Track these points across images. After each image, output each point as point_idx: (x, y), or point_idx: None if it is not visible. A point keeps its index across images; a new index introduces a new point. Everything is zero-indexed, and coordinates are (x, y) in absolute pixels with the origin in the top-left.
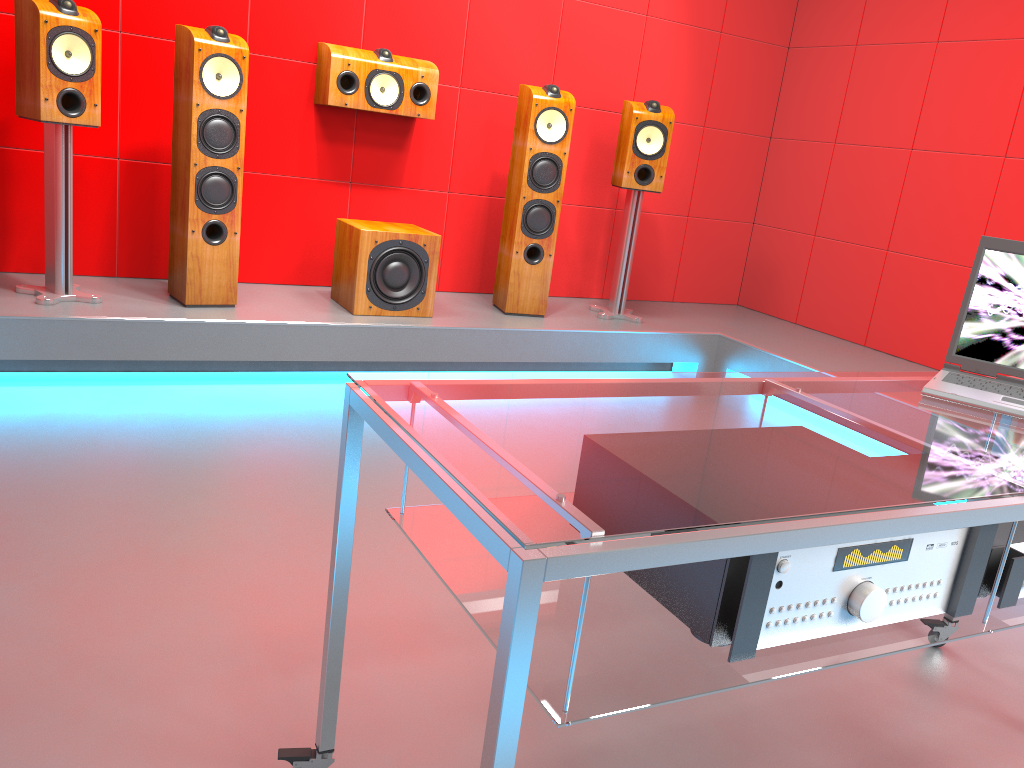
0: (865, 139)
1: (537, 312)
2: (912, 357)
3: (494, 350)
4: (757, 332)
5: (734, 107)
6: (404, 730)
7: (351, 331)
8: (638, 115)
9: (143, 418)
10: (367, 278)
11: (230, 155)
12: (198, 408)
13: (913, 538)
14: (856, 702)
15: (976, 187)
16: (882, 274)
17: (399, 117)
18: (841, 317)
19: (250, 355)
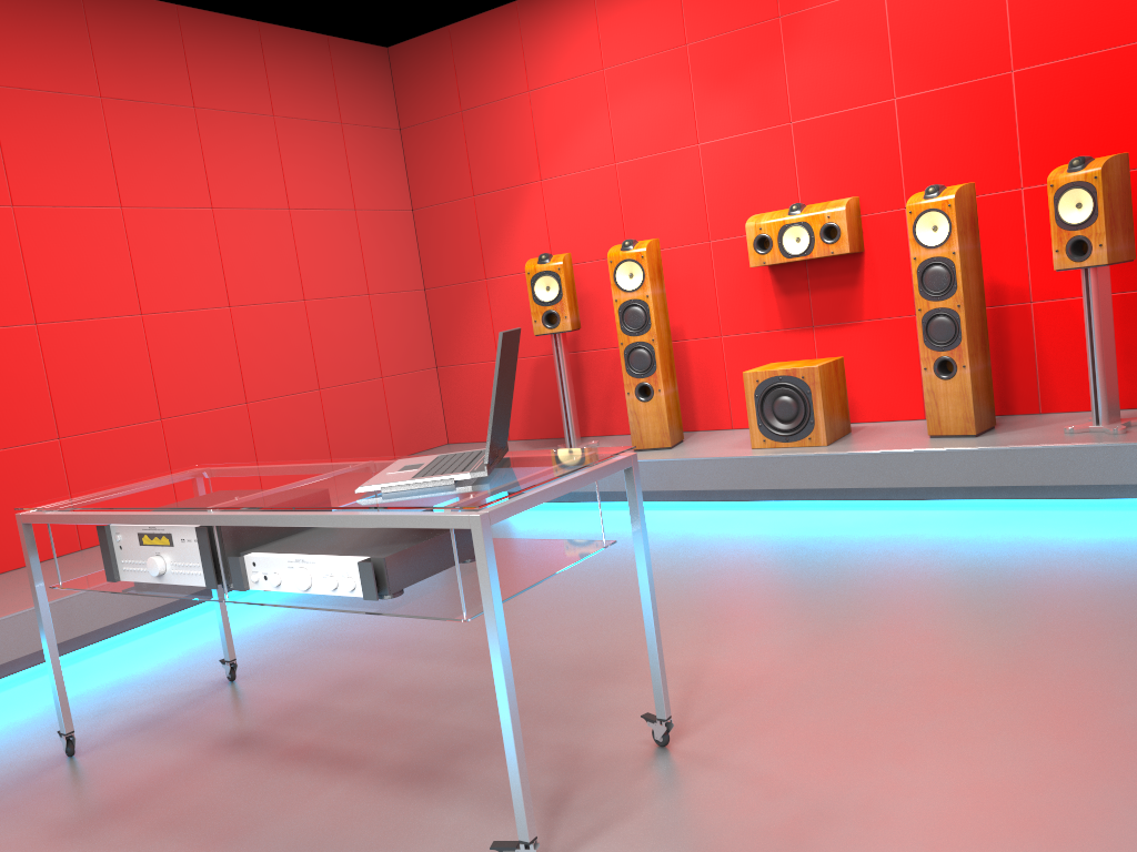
0: None
1: (964, 432)
2: None
3: (869, 475)
4: None
5: None
6: (294, 676)
7: (723, 462)
8: (1053, 181)
9: (542, 529)
10: (756, 414)
11: (645, 331)
12: (586, 525)
13: (171, 533)
14: (496, 744)
15: None
16: None
17: (846, 255)
18: None
19: (651, 486)
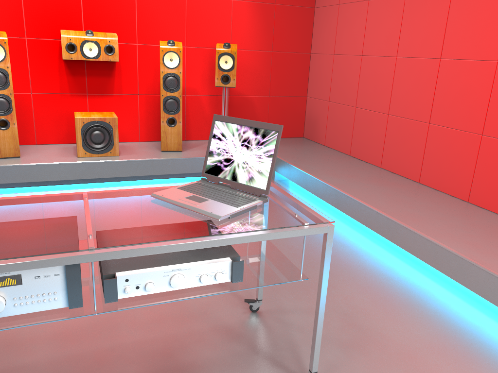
0: (345, 51)
1: (177, 149)
2: (367, 160)
3: (148, 170)
4: (295, 152)
5: (288, 40)
6: None
7: (70, 165)
8: (218, 50)
9: None
10: (82, 140)
11: (5, 88)
12: None
13: (21, 274)
14: (181, 341)
15: (386, 73)
16: (354, 119)
17: (107, 61)
18: (340, 141)
19: (20, 180)
